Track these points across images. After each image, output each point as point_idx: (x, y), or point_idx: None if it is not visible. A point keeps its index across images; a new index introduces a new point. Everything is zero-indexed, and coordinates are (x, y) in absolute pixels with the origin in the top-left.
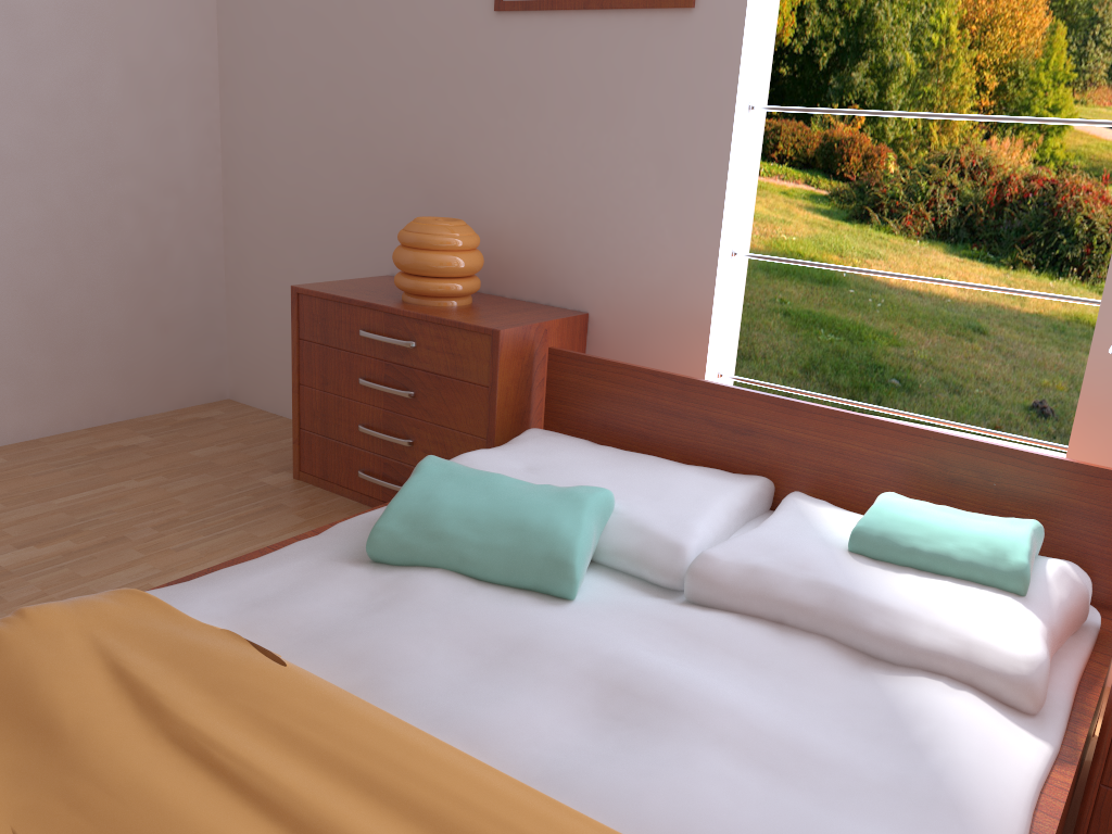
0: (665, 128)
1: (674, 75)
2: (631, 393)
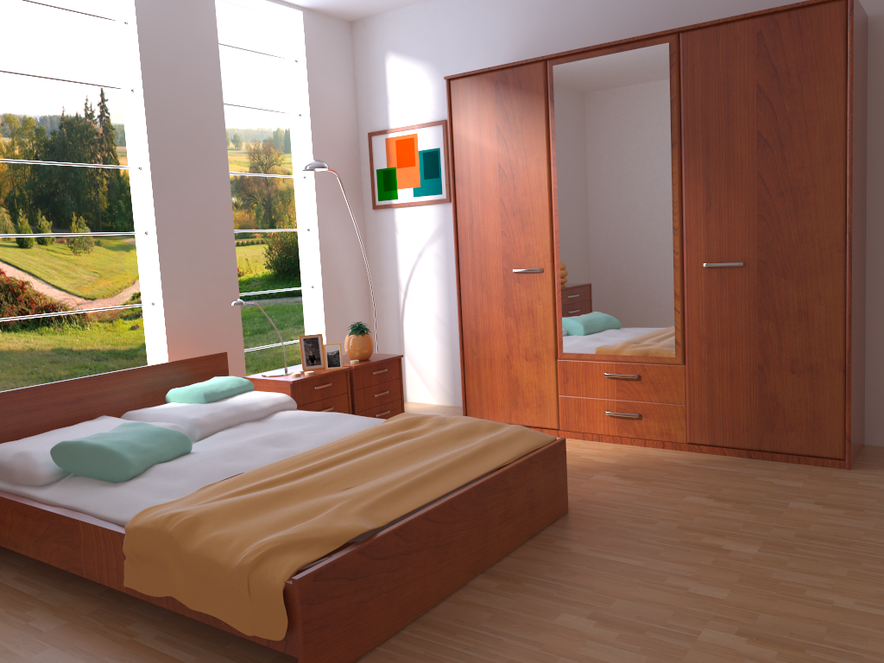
0: None
1: None
2: (2, 409)
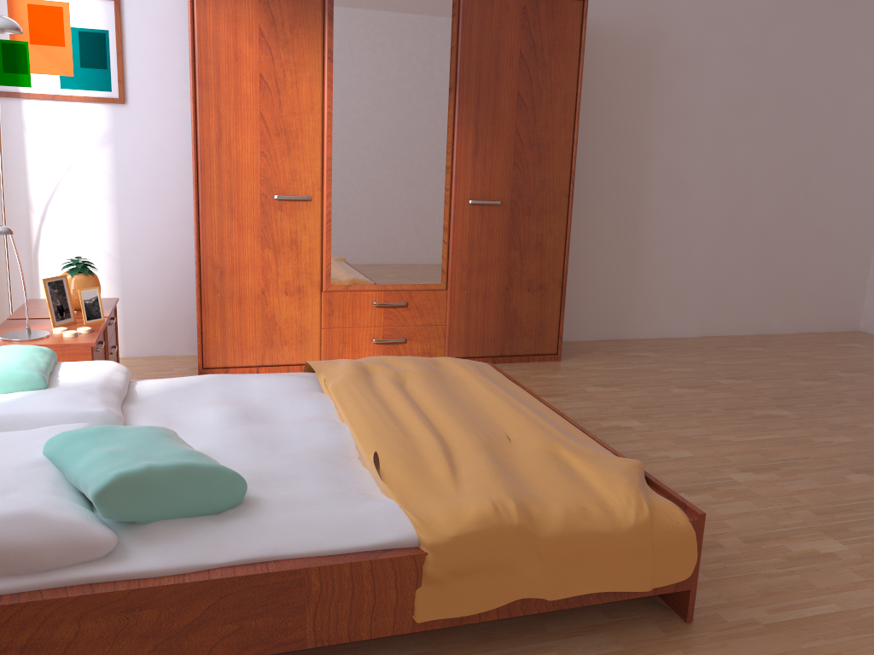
0: None
1: None
2: None
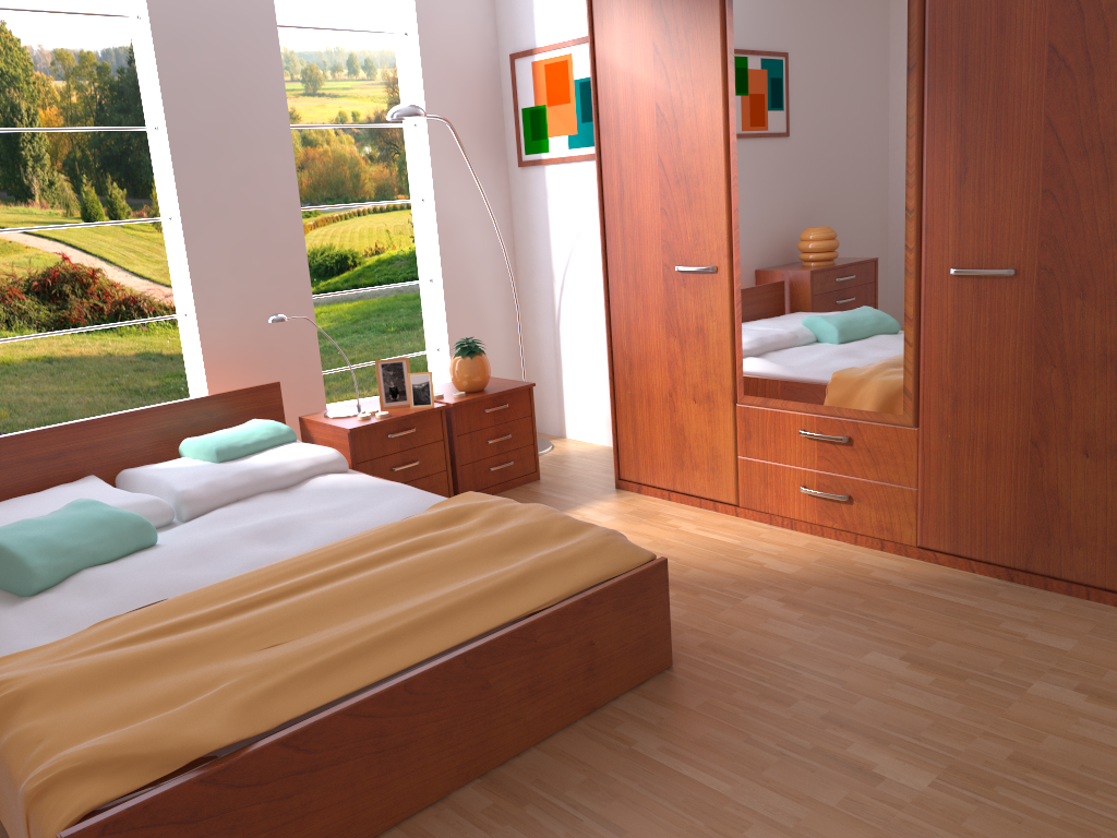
0: None
1: None
2: None
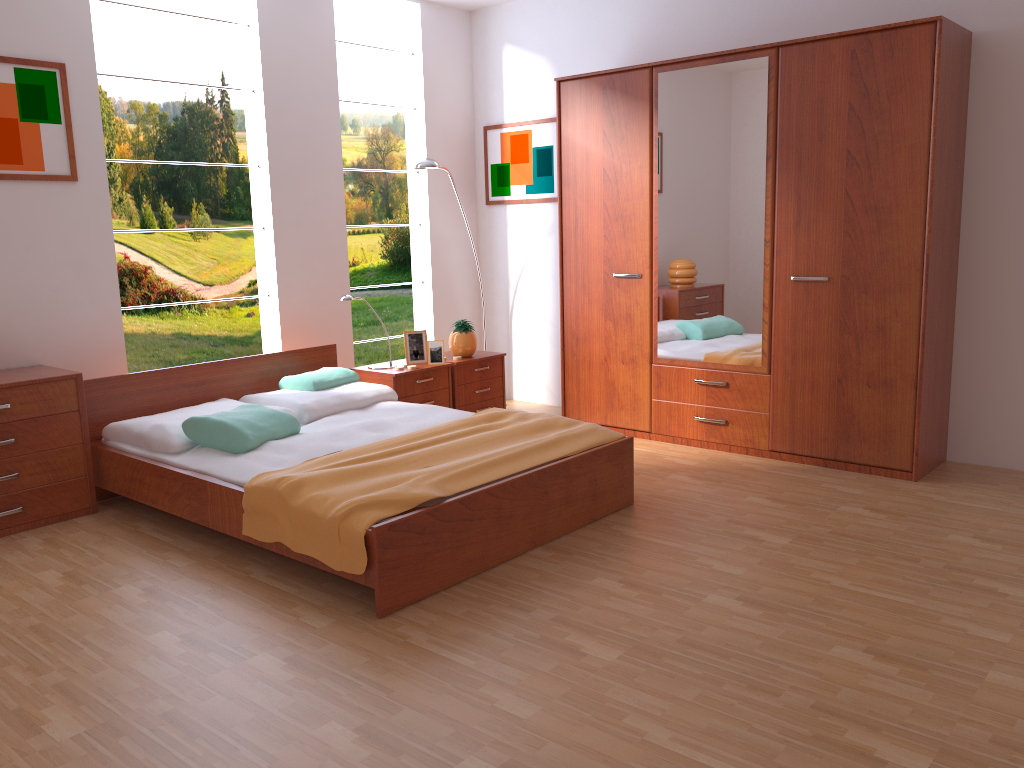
0: (73, 246)
1: (73, 217)
2: (138, 388)
